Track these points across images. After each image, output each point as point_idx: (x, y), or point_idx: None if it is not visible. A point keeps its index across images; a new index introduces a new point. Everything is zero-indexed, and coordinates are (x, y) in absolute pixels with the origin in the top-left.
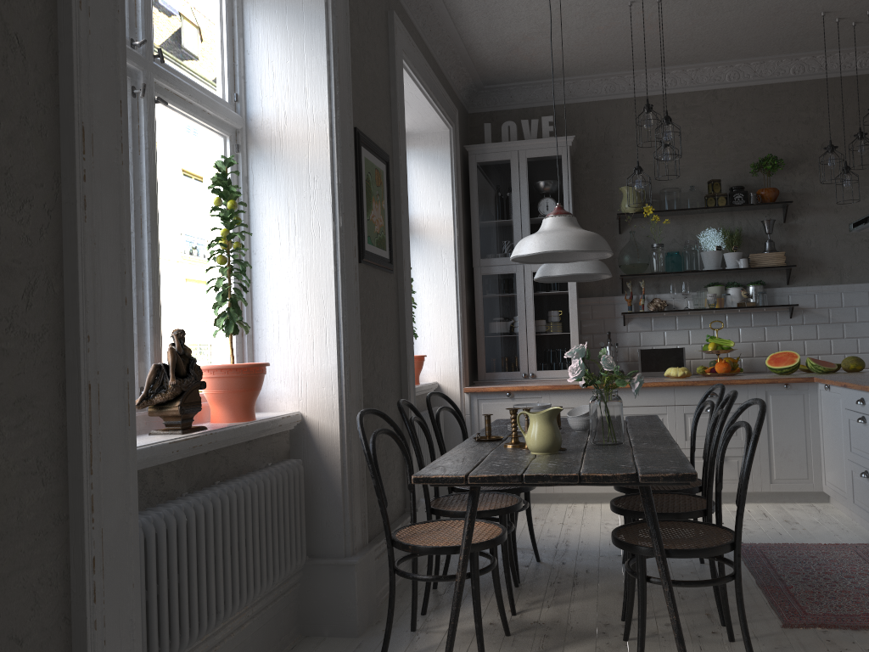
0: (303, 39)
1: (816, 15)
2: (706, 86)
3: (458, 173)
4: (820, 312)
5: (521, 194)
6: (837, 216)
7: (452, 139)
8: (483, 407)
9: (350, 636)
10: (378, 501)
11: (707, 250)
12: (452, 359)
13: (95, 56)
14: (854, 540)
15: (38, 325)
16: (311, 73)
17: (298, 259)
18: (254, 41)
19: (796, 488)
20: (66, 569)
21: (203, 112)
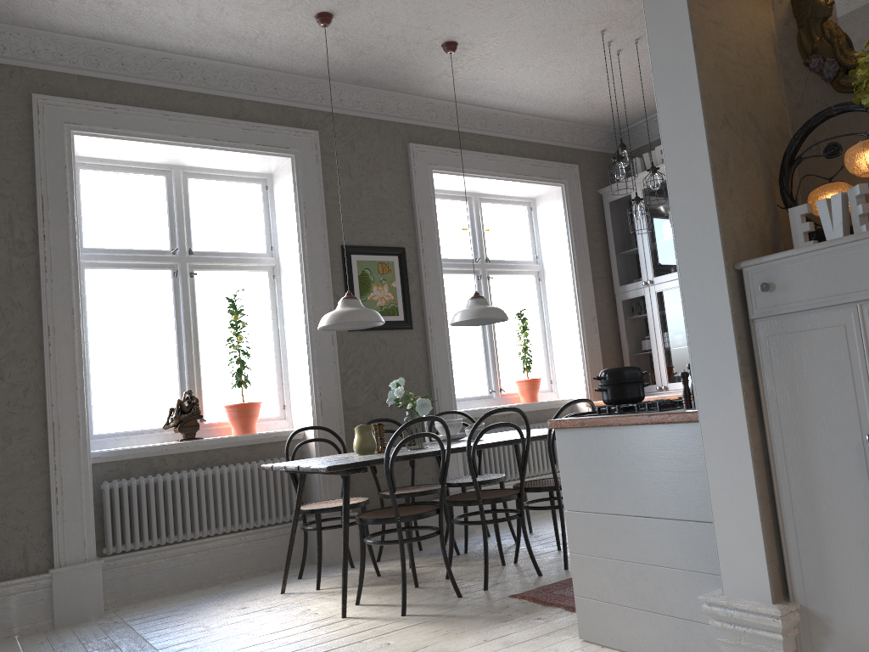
0: (289, 207)
1: None
2: None
3: (579, 219)
4: None
5: (641, 223)
6: None
7: (564, 193)
8: None
9: (323, 565)
10: (292, 481)
11: None
12: (580, 378)
13: (57, 296)
14: None
15: (31, 402)
16: (292, 226)
17: (296, 337)
18: (277, 212)
19: None
20: (48, 490)
21: (238, 266)
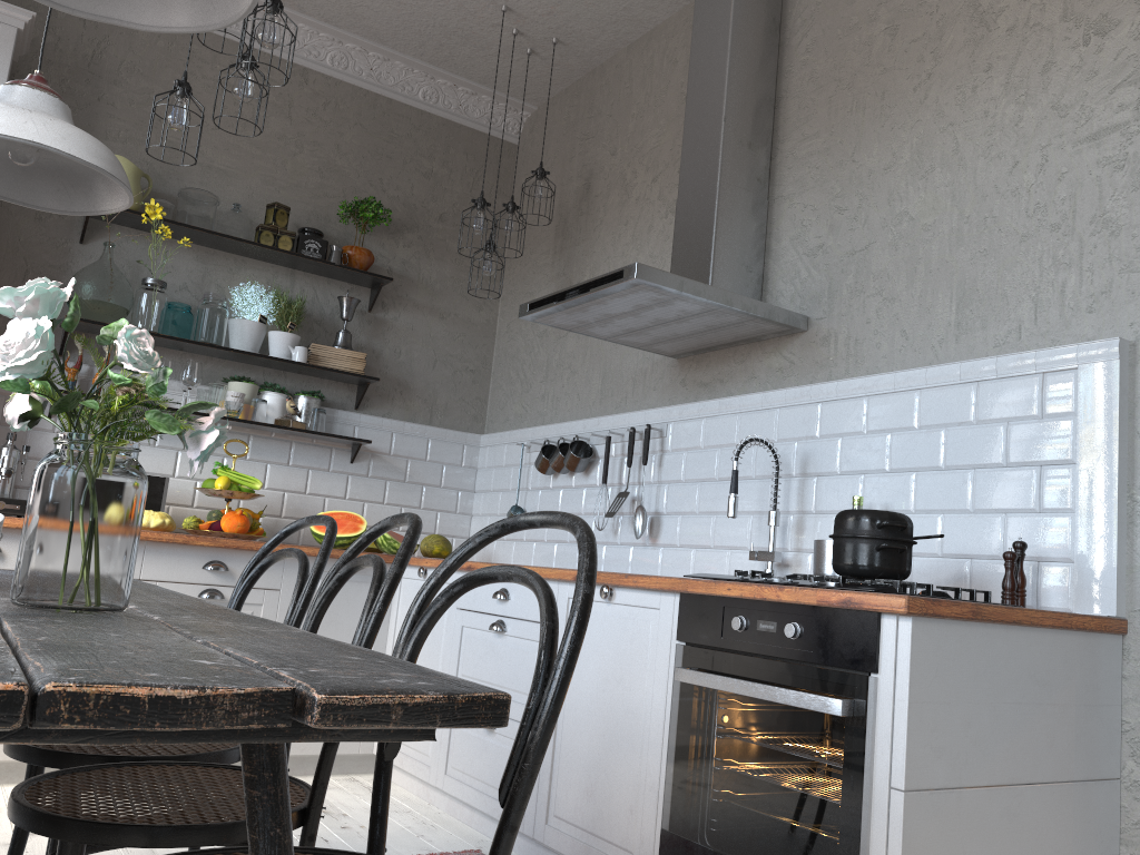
0: None
1: (495, 8)
2: (295, 56)
3: None
4: (395, 462)
5: None
6: (442, 325)
7: None
8: None
9: None
10: None
11: (242, 318)
12: None
13: None
14: (454, 844)
15: None
16: None
17: None
18: None
19: None
20: None
21: None
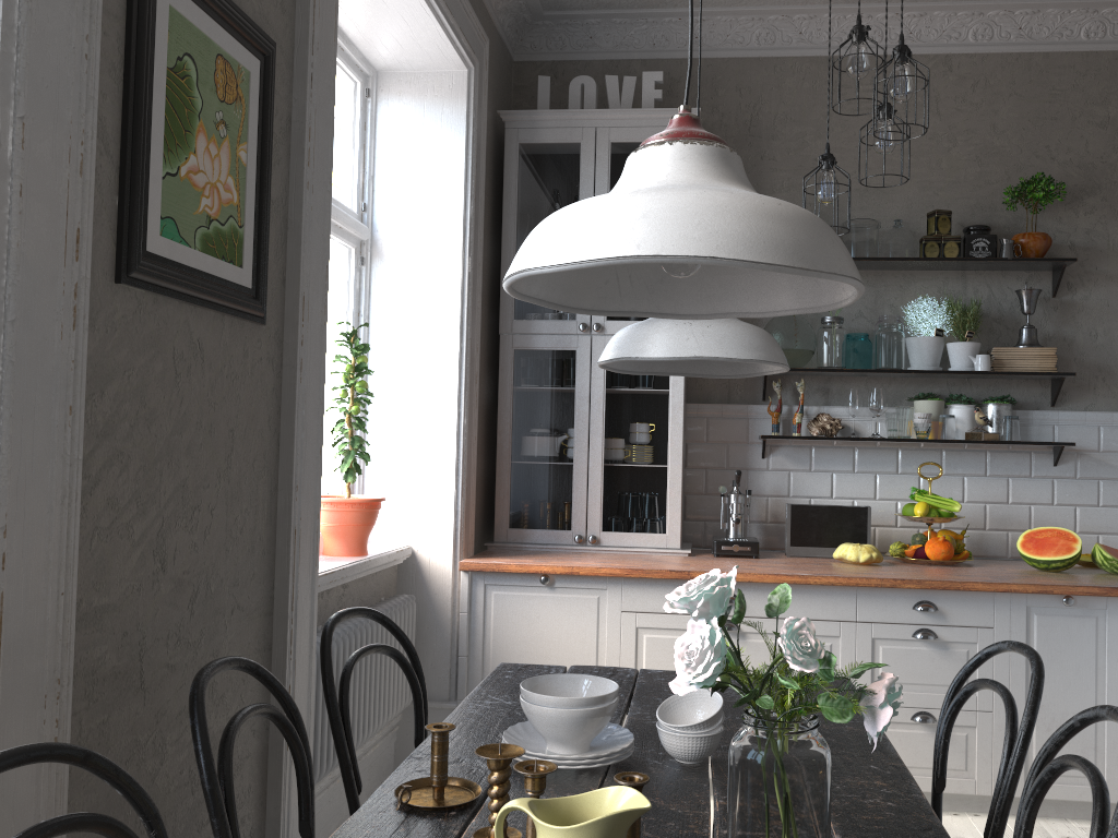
0: None
1: None
2: (934, 47)
3: (481, 156)
4: (1106, 459)
5: None
6: None
7: (473, 89)
8: (494, 601)
9: None
10: None
11: (917, 334)
12: (443, 504)
13: None
14: None
15: None
16: None
17: None
18: None
19: (1073, 794)
20: None
21: None
